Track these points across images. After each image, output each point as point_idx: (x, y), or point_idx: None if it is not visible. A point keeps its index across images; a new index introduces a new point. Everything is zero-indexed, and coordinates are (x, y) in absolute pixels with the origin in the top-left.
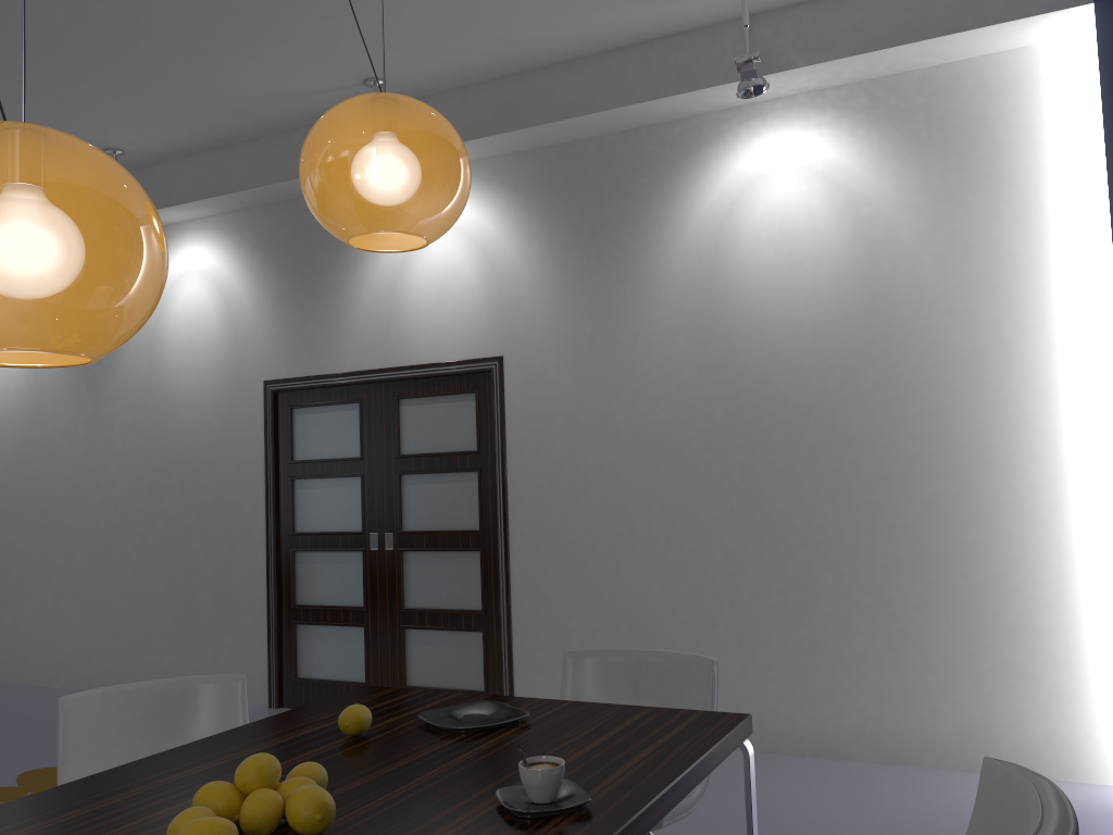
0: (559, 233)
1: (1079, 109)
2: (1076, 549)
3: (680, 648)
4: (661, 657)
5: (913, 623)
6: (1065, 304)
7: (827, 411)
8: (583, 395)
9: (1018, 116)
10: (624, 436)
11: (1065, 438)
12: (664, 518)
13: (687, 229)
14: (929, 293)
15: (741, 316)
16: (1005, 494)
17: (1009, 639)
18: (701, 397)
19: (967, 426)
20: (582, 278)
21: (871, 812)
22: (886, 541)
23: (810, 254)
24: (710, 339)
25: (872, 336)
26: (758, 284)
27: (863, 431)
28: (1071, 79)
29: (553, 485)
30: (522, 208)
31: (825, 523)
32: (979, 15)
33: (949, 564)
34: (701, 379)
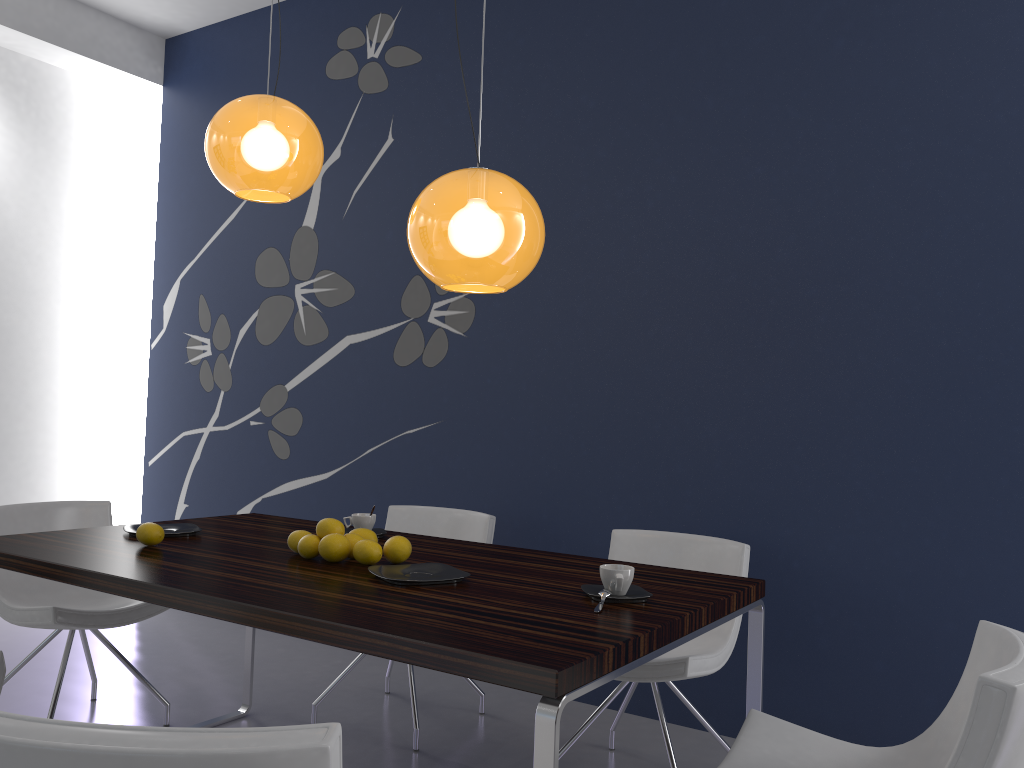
0: None
1: (123, 141)
2: (88, 437)
3: None
4: (60, 506)
5: None
6: (100, 270)
7: None
8: None
9: (88, 128)
10: None
11: (90, 361)
12: None
13: None
14: (14, 234)
15: None
16: (49, 397)
17: None
18: None
19: (29, 344)
20: None
21: (3, 639)
22: None
23: None
24: None
25: None
26: None
27: None
28: (121, 119)
29: None
30: None
31: None
32: (101, 53)
33: (3, 449)
34: None
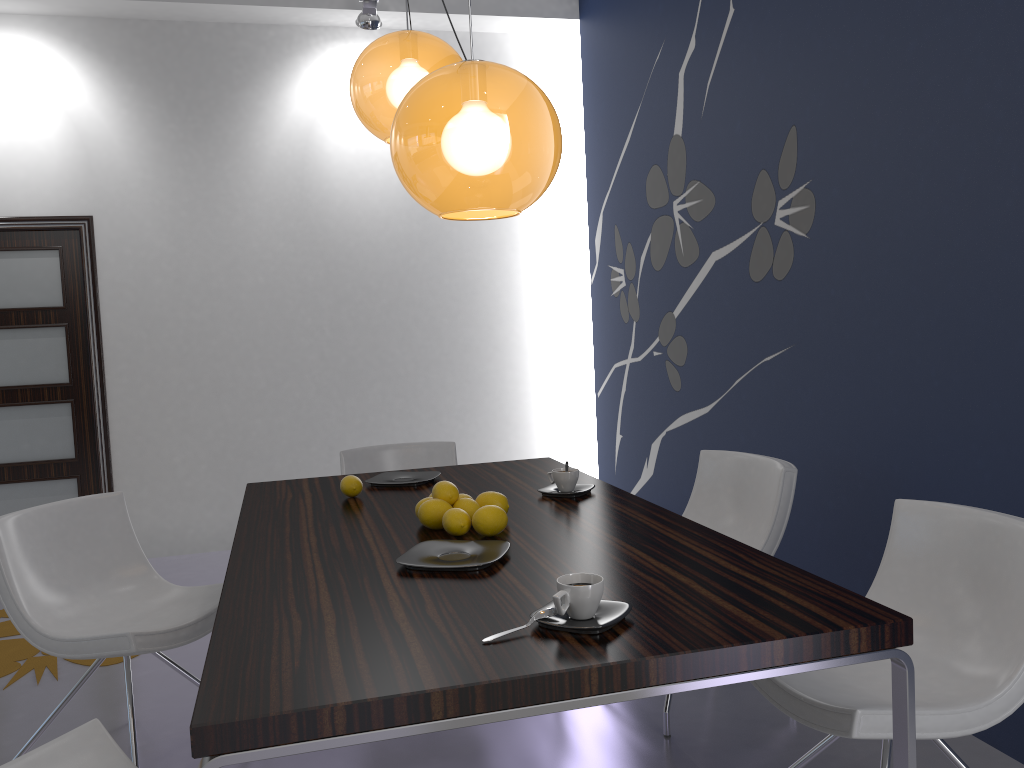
0: (153, 105)
1: (558, 85)
2: (551, 372)
3: (281, 468)
4: (412, 446)
5: (455, 429)
6: (548, 214)
7: (396, 279)
8: (183, 257)
9: None
10: (225, 295)
11: (547, 301)
12: (264, 363)
13: (281, 122)
14: None
15: (329, 201)
16: (513, 338)
17: (513, 433)
18: (296, 264)
19: (490, 292)
20: (179, 151)
21: None
22: (438, 373)
23: (383, 158)
24: (303, 217)
25: (428, 225)
26: (342, 176)
27: (422, 294)
28: (554, 64)
29: (154, 338)
30: (110, 74)
31: (395, 362)
32: (514, 8)
33: (478, 387)
34: (296, 250)
